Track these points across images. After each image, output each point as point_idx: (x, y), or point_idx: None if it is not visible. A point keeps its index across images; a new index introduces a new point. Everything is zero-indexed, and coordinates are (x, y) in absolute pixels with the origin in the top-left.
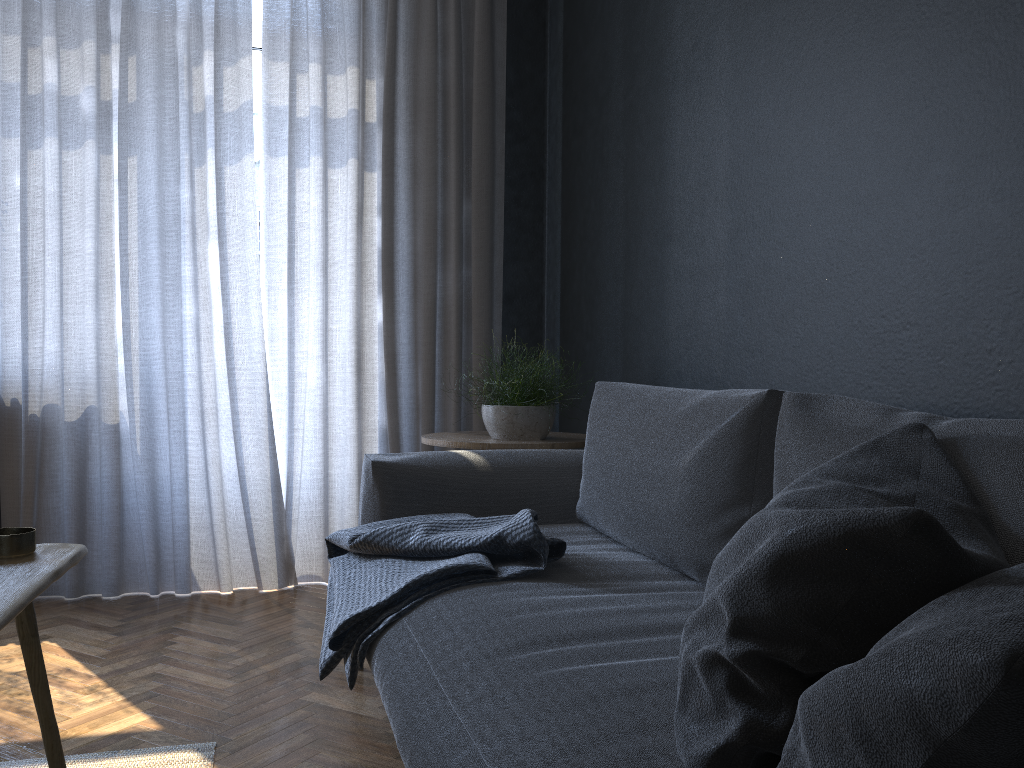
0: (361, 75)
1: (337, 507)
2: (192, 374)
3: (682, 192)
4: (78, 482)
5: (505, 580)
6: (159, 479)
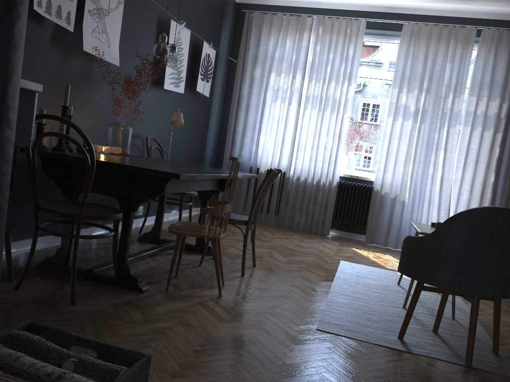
0: (501, 101)
1: None
2: (428, 189)
3: None
4: (390, 215)
5: None
6: (412, 218)
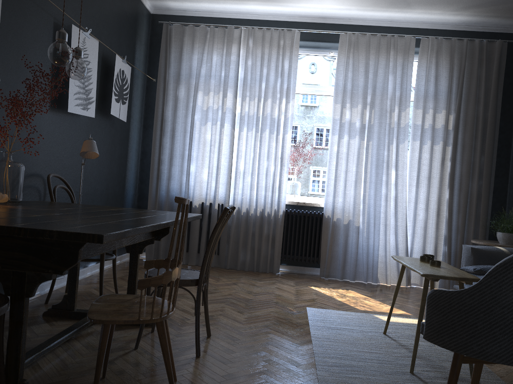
0: (447, 113)
1: None
2: (382, 212)
3: None
4: (345, 243)
5: None
6: (369, 245)
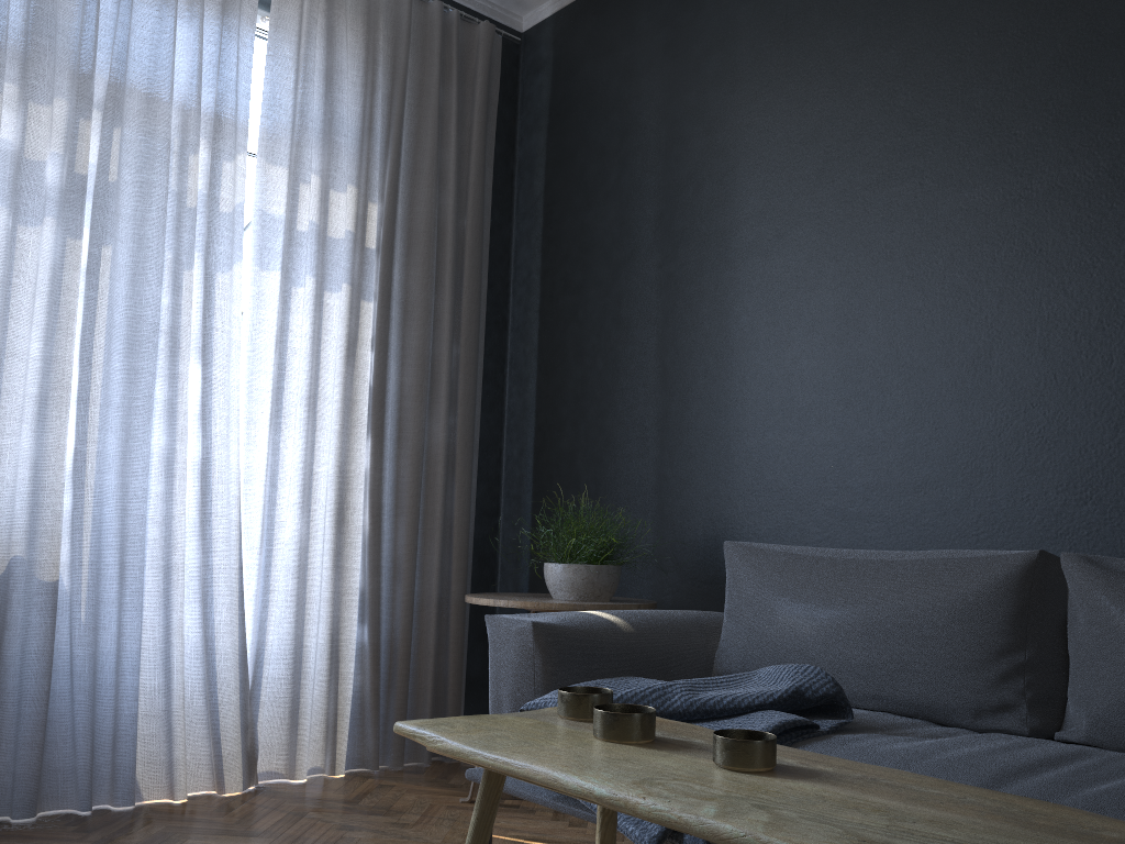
0: (363, 196)
1: (310, 685)
2: (155, 519)
3: (761, 365)
4: None
5: (828, 733)
6: (100, 654)
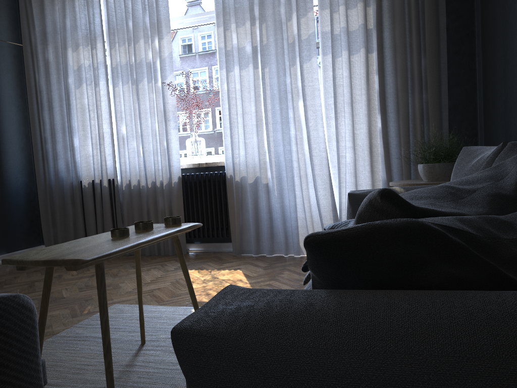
0: (364, 6)
1: None
2: (295, 160)
3: None
4: (254, 208)
5: None
6: (285, 206)
